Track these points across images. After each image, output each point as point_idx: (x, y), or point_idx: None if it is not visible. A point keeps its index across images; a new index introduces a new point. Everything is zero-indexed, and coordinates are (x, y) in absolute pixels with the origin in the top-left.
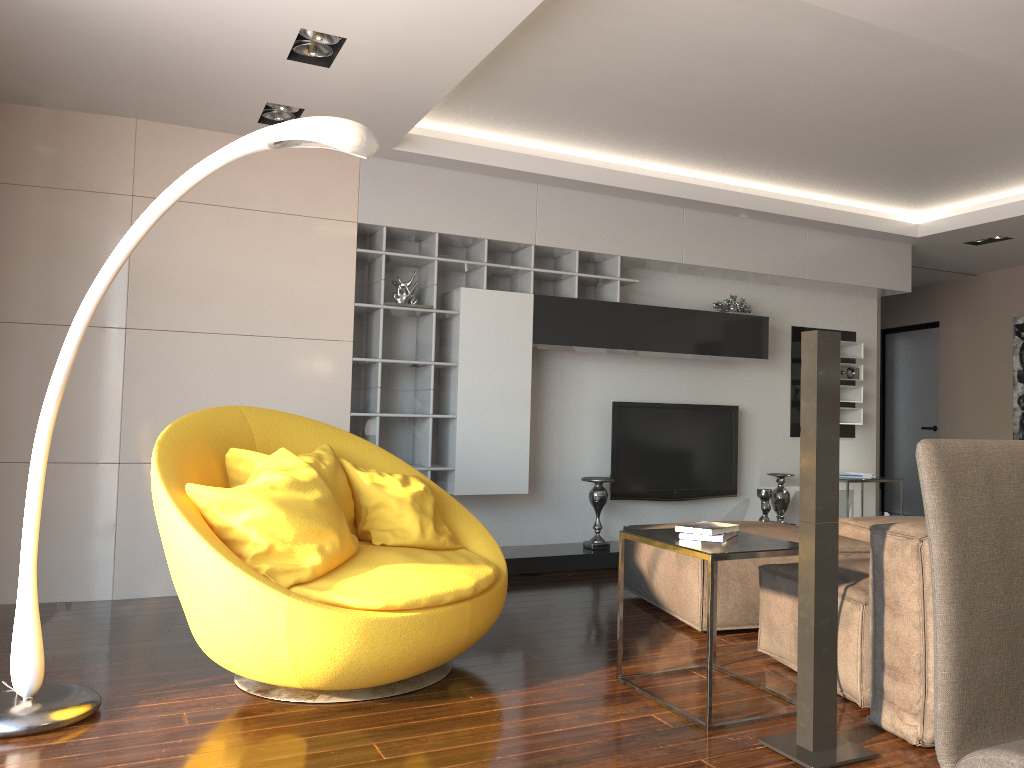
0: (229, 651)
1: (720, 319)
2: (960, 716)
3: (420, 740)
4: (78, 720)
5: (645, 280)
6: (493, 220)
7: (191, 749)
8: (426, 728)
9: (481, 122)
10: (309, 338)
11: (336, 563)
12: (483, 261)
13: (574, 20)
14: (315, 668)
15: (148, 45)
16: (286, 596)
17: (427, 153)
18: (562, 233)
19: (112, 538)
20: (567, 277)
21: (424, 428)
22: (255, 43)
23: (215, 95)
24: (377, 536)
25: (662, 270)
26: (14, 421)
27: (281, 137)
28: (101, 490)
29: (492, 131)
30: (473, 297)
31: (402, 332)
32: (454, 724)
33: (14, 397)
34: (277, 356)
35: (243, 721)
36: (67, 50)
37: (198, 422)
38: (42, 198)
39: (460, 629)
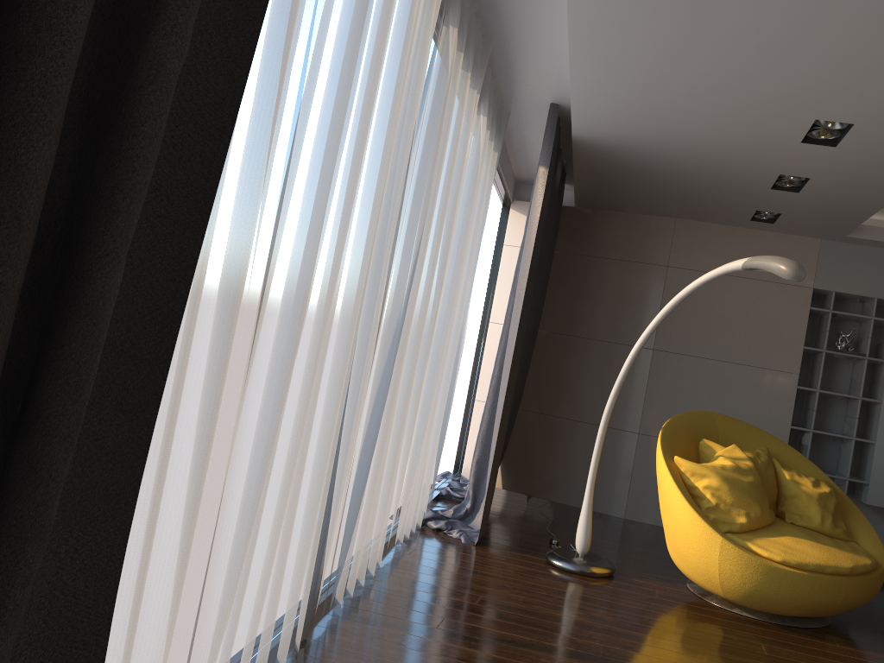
0: (685, 561)
1: None
2: None
3: (792, 653)
4: (603, 575)
5: None
6: None
7: (657, 609)
8: (798, 649)
9: None
10: (767, 368)
11: (756, 526)
12: None
13: None
14: (732, 586)
15: (687, 184)
16: (721, 536)
17: (873, 239)
18: None
19: (628, 479)
20: None
21: (847, 447)
22: (750, 182)
23: (724, 206)
24: (789, 516)
25: None
26: (587, 398)
27: (749, 266)
28: (626, 448)
29: None
30: None
31: (840, 370)
32: (818, 653)
33: (589, 383)
34: (743, 378)
35: (687, 606)
36: (643, 187)
37: (686, 419)
38: (618, 266)
39: (835, 594)
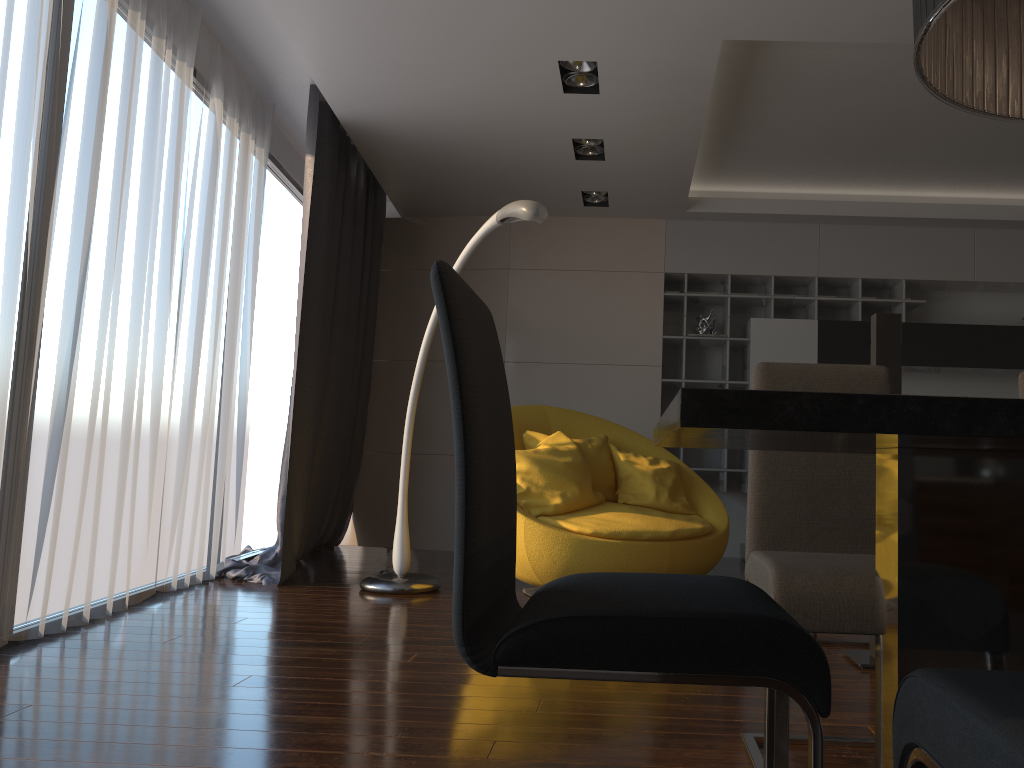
0: None
1: (1021, 333)
2: (760, 541)
3: None
4: (422, 591)
5: (945, 301)
6: (778, 259)
7: None
8: None
9: (754, 179)
10: (628, 364)
11: (575, 506)
12: (770, 294)
13: (769, 91)
14: (544, 568)
15: (493, 166)
16: (524, 516)
17: (714, 211)
18: (844, 264)
19: None
20: (854, 303)
21: None
22: (551, 153)
23: (547, 191)
24: (622, 497)
25: (963, 290)
26: (440, 427)
27: (500, 217)
28: None
29: (768, 185)
30: (761, 325)
31: (710, 359)
32: None
33: (440, 410)
34: (605, 379)
35: None
36: (453, 178)
37: None
38: None
39: (659, 561)
